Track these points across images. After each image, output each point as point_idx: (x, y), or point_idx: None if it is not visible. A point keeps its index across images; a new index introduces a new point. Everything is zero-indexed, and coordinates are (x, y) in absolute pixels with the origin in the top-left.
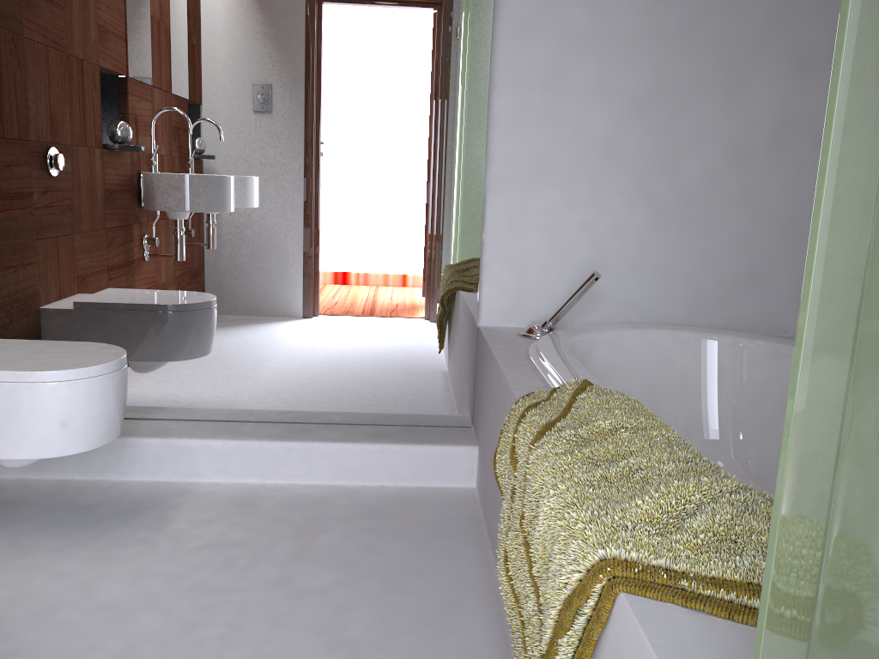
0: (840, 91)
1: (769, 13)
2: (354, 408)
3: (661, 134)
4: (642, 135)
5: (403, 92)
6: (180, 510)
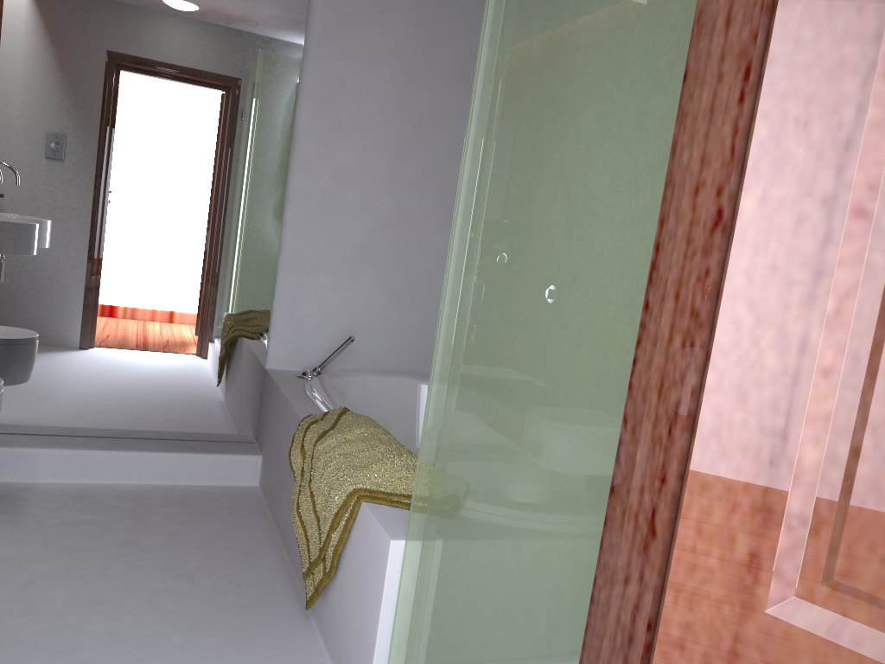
0: (442, 309)
1: None
2: (166, 427)
3: (399, 244)
4: (387, 243)
5: (221, 197)
6: (30, 502)
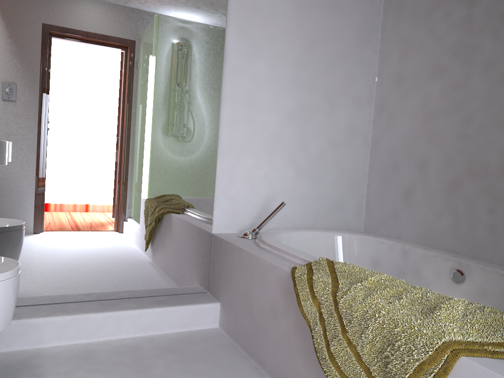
0: None
1: (344, 77)
2: (140, 287)
3: (300, 131)
4: (292, 131)
5: (174, 100)
6: (45, 368)
